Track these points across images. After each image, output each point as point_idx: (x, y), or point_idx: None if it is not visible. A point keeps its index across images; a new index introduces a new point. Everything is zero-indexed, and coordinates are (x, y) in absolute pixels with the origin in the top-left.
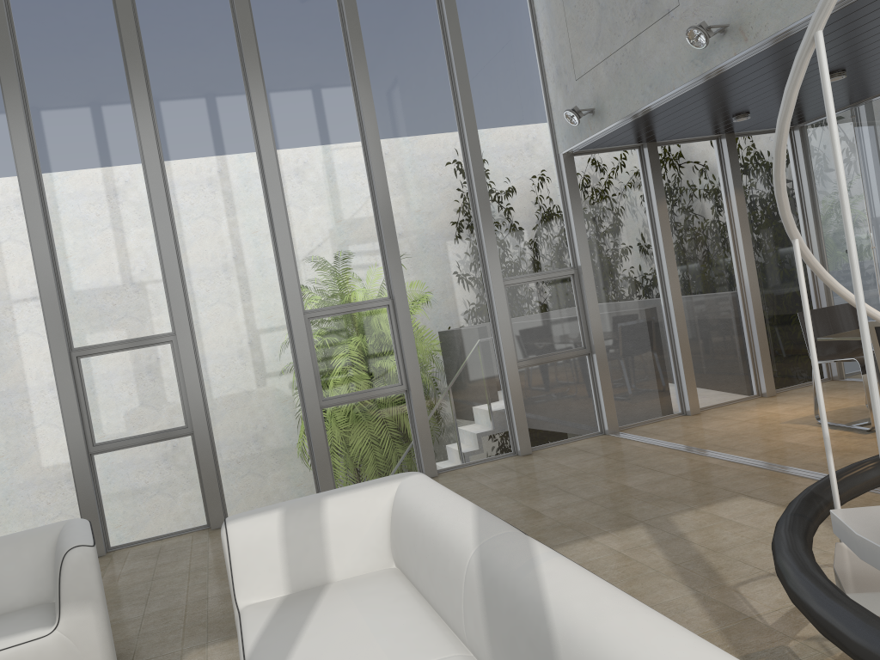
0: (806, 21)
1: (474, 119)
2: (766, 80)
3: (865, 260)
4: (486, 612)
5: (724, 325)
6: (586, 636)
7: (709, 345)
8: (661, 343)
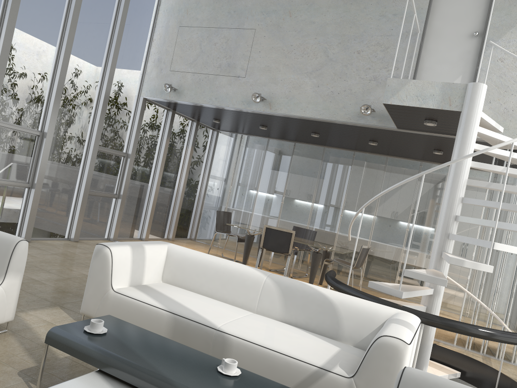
0: (296, 117)
1: (117, 60)
2: (250, 118)
3: (225, 195)
4: (283, 297)
5: (167, 203)
6: (349, 302)
7: (159, 210)
8: (144, 203)
